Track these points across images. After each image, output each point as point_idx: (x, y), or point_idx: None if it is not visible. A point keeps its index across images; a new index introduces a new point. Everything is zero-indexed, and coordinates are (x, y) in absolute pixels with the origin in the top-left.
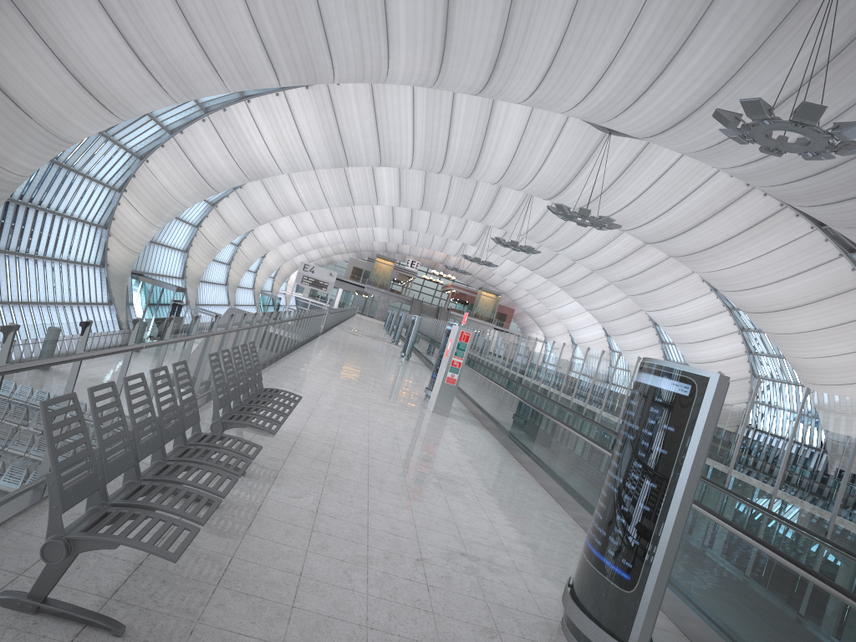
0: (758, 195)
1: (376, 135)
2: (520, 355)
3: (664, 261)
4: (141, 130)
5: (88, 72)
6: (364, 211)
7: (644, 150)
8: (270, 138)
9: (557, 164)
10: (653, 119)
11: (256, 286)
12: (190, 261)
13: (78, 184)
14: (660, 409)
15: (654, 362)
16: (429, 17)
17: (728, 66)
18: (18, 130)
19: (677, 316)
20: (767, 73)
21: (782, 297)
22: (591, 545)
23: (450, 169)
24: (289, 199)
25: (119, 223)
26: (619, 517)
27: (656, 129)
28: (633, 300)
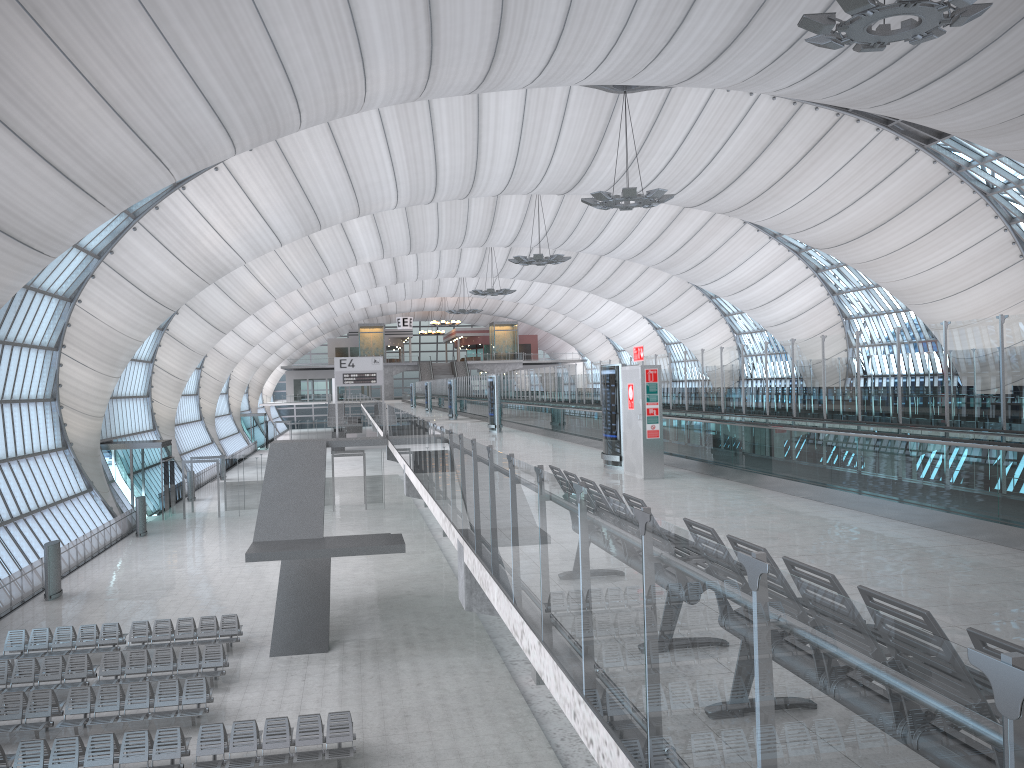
0: (809, 111)
1: (348, 180)
2: (664, 379)
3: (709, 222)
4: (64, 265)
5: (1, 210)
6: (338, 277)
7: (667, 99)
8: (222, 224)
9: (570, 148)
10: (691, 57)
11: (232, 409)
12: (156, 405)
13: (9, 356)
14: None
15: None
16: (407, 13)
17: None
18: None
19: (740, 280)
20: None
21: (864, 218)
22: None
23: (444, 193)
24: (252, 292)
25: (68, 388)
26: None
27: (695, 67)
28: (683, 278)
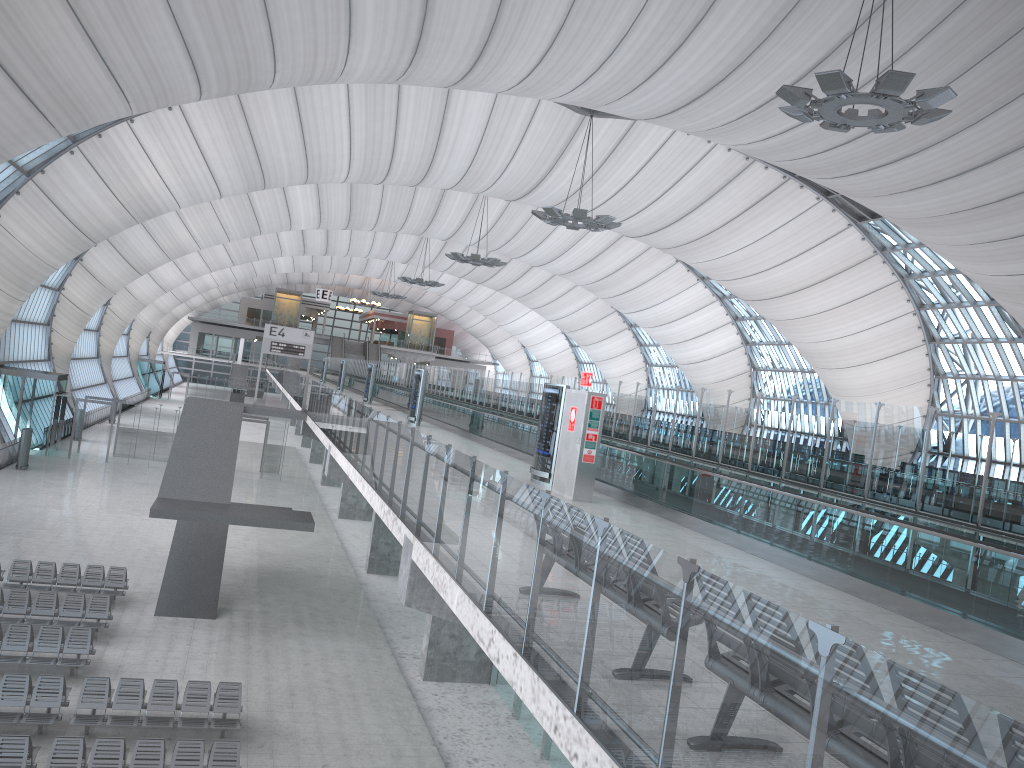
0: (759, 168)
1: (303, 146)
2: None
3: (643, 253)
4: None
5: None
6: (267, 238)
7: (630, 130)
8: (164, 165)
9: (528, 158)
10: (665, 98)
11: (131, 352)
12: (55, 336)
13: None
14: None
15: None
16: None
17: (758, 30)
18: None
19: (662, 314)
20: (801, 34)
21: (790, 279)
22: None
23: (396, 178)
24: (178, 238)
25: None
26: None
27: (666, 108)
28: (609, 303)
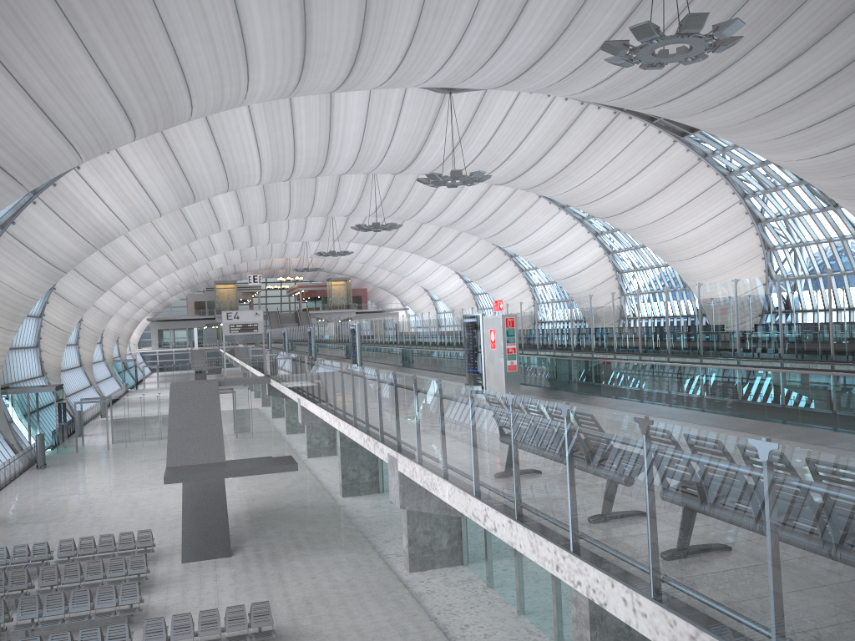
0: (593, 110)
1: (220, 161)
2: None
3: (511, 196)
4: None
5: None
6: (201, 242)
7: (483, 99)
8: (111, 199)
9: (405, 136)
10: (509, 68)
11: (106, 356)
12: (44, 355)
13: None
14: None
15: None
16: (286, 28)
17: None
18: None
19: (536, 242)
20: None
21: (635, 194)
22: None
23: (300, 173)
24: (129, 255)
25: None
26: None
27: (511, 76)
28: (490, 241)
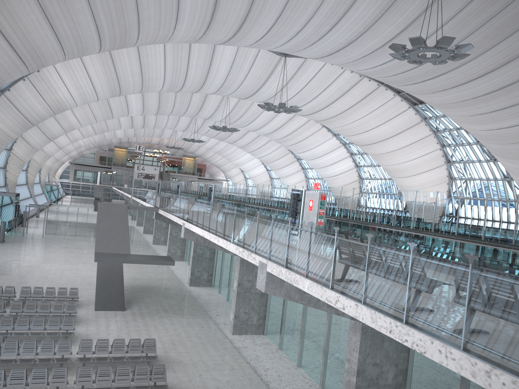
0: (366, 81)
1: (141, 74)
2: None
3: (306, 123)
4: None
5: None
6: (113, 120)
7: (304, 63)
8: (70, 85)
9: (253, 78)
10: (327, 48)
11: (41, 180)
12: (8, 173)
13: None
14: None
15: None
16: (205, 2)
17: (374, 15)
18: None
19: (315, 153)
20: (394, 17)
21: (380, 134)
22: None
23: (186, 89)
24: (70, 121)
25: None
26: None
27: (327, 53)
28: (288, 148)
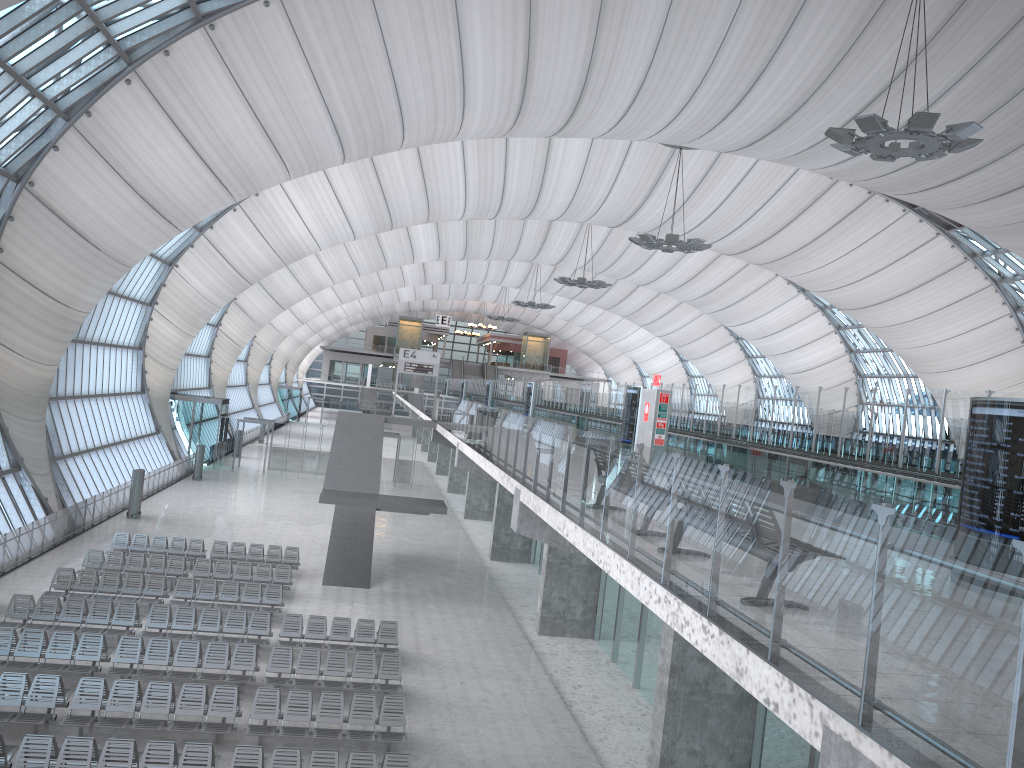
0: (844, 186)
1: (424, 191)
2: (677, 404)
3: (743, 269)
4: None
5: (157, 191)
6: (391, 271)
7: (718, 159)
8: (308, 215)
9: (625, 189)
10: (740, 134)
11: (272, 379)
12: (214, 366)
13: (117, 306)
14: (1012, 429)
15: (996, 399)
16: (508, 74)
17: (817, 74)
18: (87, 266)
19: (765, 326)
20: (857, 74)
21: (883, 287)
22: (974, 527)
23: (506, 213)
24: (315, 275)
25: (153, 340)
26: (997, 503)
27: (743, 142)
28: (713, 317)
